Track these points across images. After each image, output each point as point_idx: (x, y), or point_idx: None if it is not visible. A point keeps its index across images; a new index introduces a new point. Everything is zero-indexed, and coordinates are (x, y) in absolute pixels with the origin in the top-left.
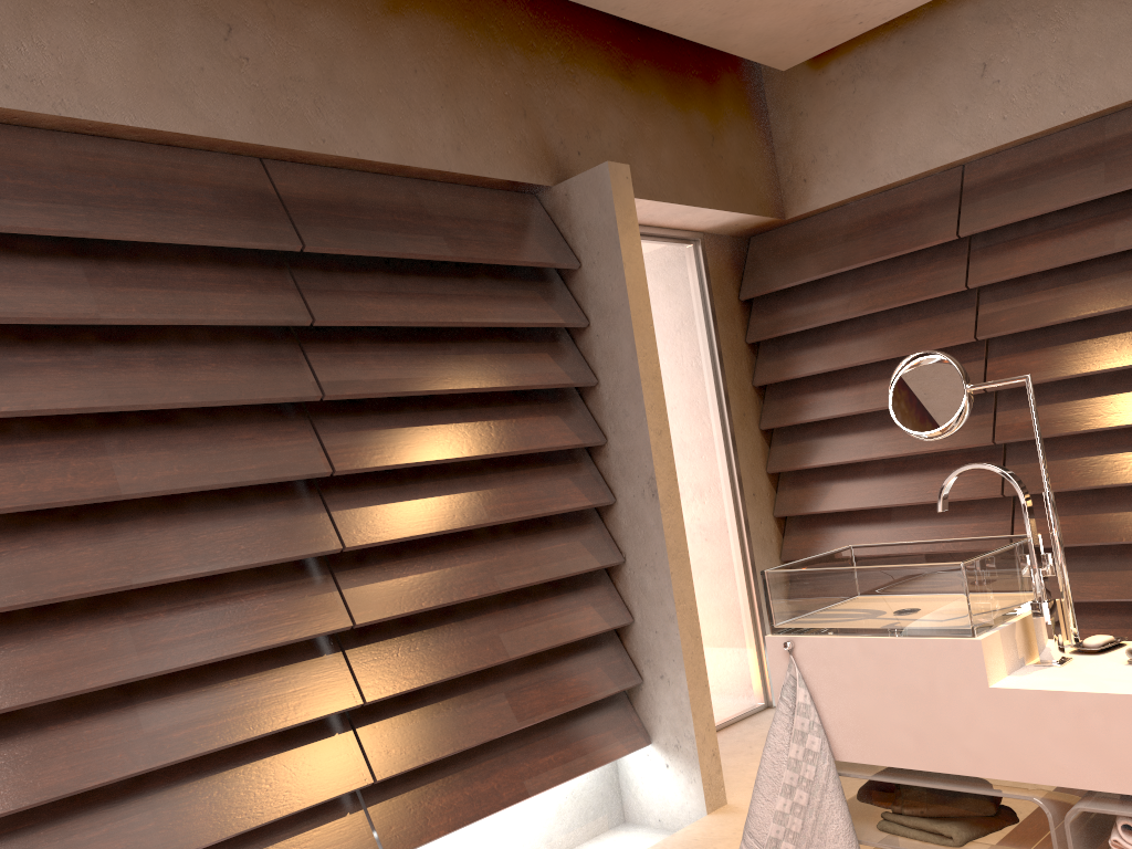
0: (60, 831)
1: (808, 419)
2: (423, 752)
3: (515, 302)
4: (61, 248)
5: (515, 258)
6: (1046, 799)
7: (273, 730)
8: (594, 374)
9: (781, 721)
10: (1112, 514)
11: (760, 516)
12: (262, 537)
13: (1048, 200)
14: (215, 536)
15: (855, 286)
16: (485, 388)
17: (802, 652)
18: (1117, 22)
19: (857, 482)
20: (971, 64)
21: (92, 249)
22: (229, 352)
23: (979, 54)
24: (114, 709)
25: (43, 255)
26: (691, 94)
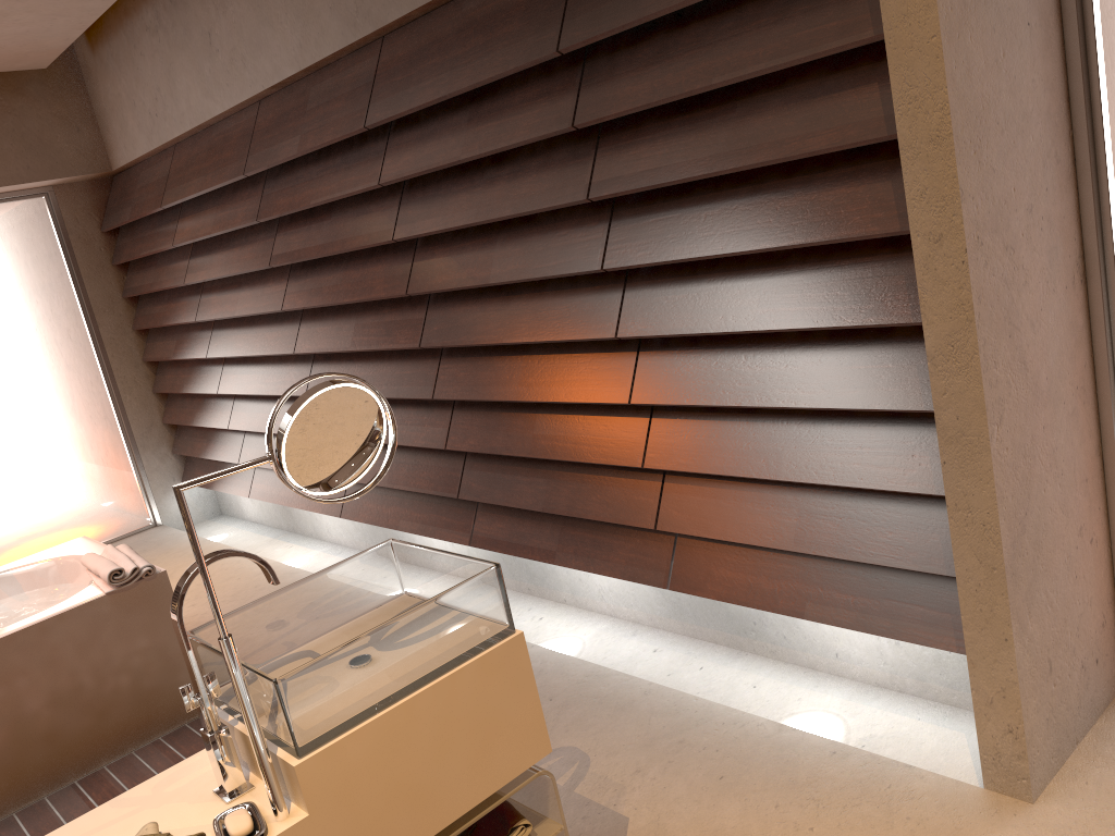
0: (515, 470)
1: None
2: (698, 526)
3: (809, 19)
4: (467, 97)
5: None
6: None
7: (584, 461)
8: None
9: None
10: None
11: None
12: (572, 319)
13: None
14: (549, 313)
15: None
16: (745, 166)
17: None
18: None
19: None
20: None
21: (479, 92)
22: (549, 160)
23: None
24: (528, 412)
25: (457, 109)
26: None
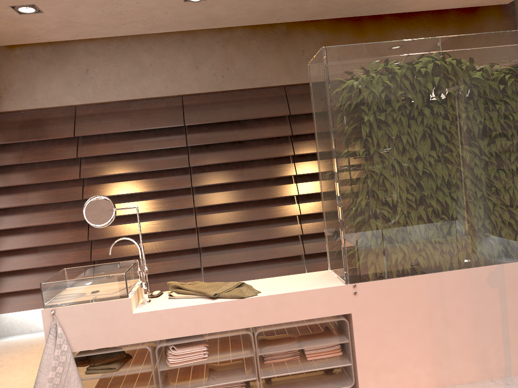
0: None
1: None
2: None
3: None
4: None
5: None
6: (149, 346)
7: None
8: None
9: (50, 342)
10: (128, 245)
11: None
12: None
13: (110, 128)
14: None
15: (25, 149)
16: None
17: (59, 313)
18: (136, 70)
19: (22, 236)
20: (82, 68)
21: None
22: None
23: (85, 65)
24: None
25: None
26: None
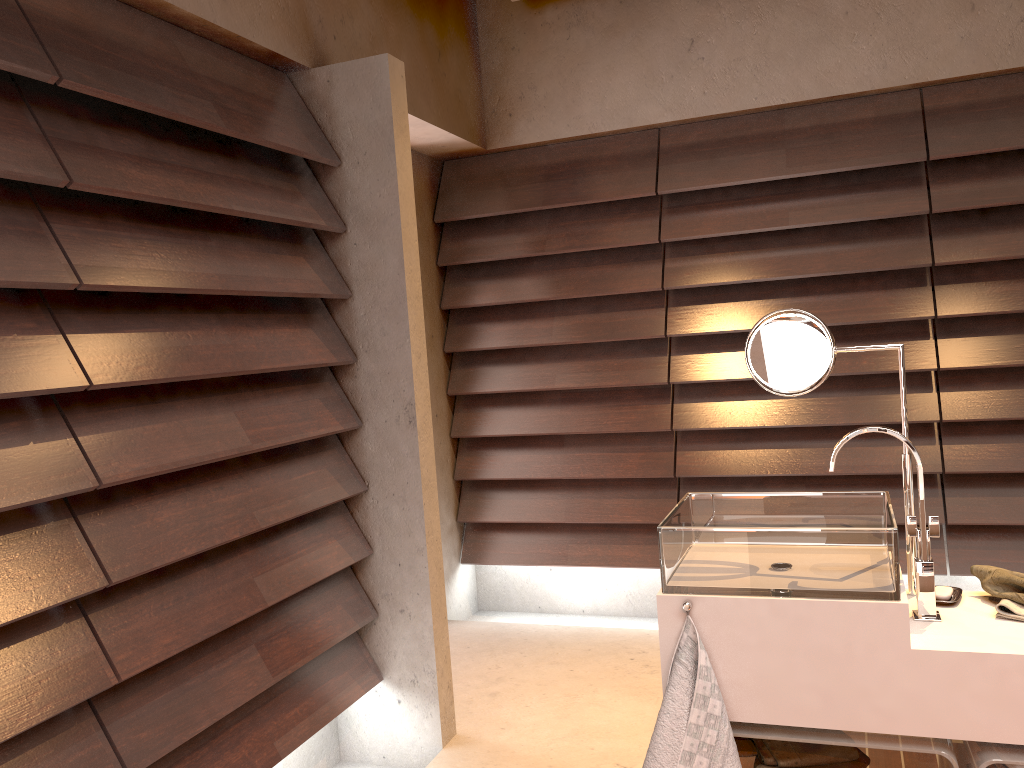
0: None
1: (495, 346)
2: (180, 730)
3: (279, 194)
4: None
5: (284, 143)
6: (949, 751)
7: (9, 736)
8: (347, 285)
9: (680, 685)
10: (759, 450)
11: (440, 437)
12: None
13: (738, 174)
14: None
15: (551, 225)
16: (253, 292)
17: (700, 612)
18: (807, 29)
19: (535, 409)
20: (680, 37)
21: None
22: None
23: (689, 30)
24: None
25: None
26: (425, 2)
